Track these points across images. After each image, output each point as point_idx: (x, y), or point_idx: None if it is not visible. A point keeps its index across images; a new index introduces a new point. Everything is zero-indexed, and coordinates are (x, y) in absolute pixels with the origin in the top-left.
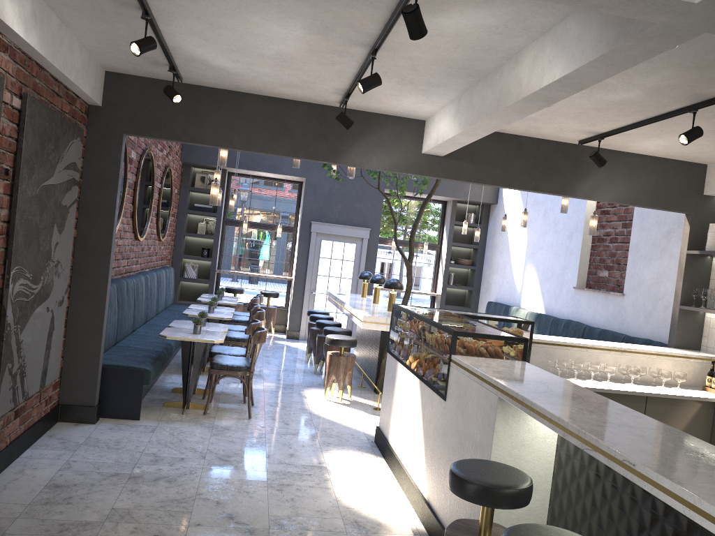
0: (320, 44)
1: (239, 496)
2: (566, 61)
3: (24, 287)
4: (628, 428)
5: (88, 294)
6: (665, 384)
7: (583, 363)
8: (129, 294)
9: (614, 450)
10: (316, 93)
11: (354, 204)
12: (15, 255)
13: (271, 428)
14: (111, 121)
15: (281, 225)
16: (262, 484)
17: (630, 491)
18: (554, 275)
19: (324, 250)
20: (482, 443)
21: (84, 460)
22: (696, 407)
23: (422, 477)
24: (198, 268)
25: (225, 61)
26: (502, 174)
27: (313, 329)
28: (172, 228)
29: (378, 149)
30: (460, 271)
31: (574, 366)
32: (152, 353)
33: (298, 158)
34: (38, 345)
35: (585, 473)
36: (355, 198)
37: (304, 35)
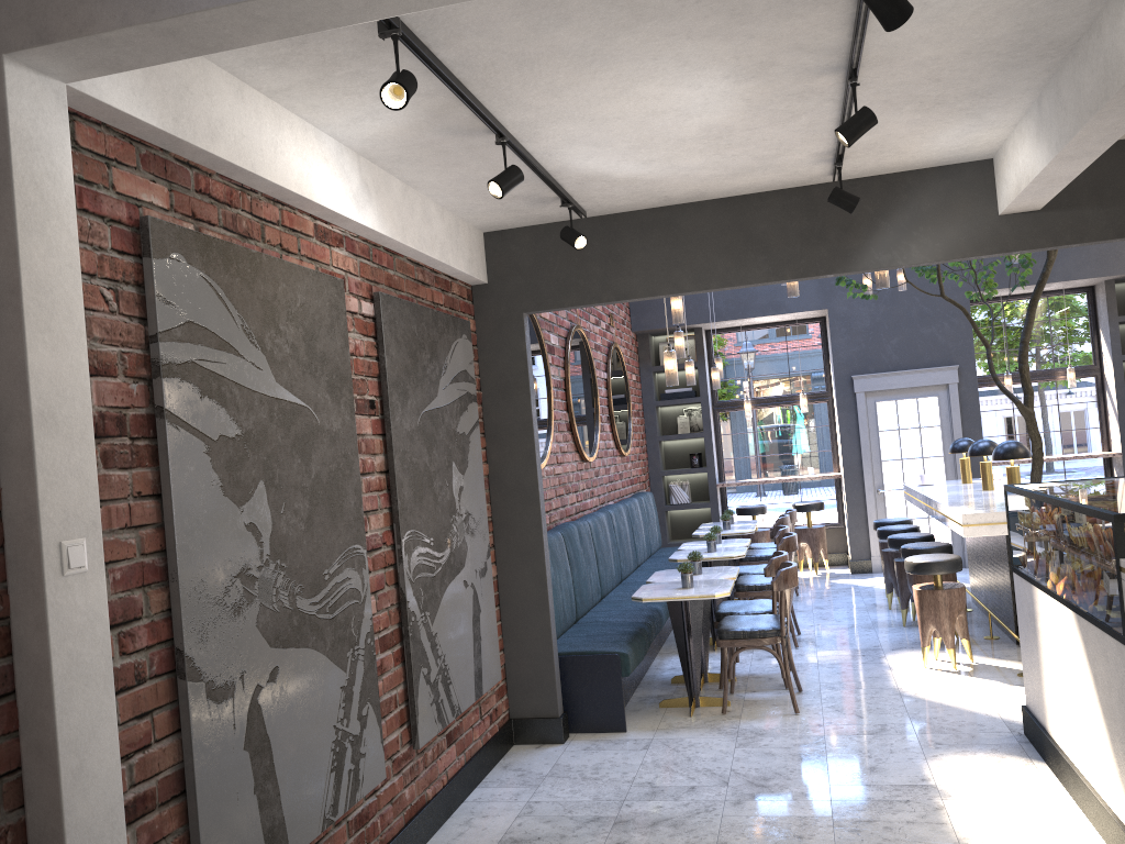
0: (762, 92)
1: None
2: None
3: (425, 558)
4: None
5: (519, 554)
6: None
7: None
8: (585, 544)
9: None
10: (788, 170)
11: (919, 332)
12: (402, 516)
13: (834, 727)
14: (503, 300)
15: (804, 393)
16: (824, 821)
17: None
18: None
19: (883, 417)
20: None
21: (550, 800)
22: None
23: (1117, 792)
24: (690, 486)
25: (633, 166)
26: None
27: (886, 551)
28: (638, 434)
29: (917, 229)
30: None
31: None
32: (629, 627)
33: (784, 281)
34: (460, 636)
35: None
36: (918, 321)
37: (732, 88)
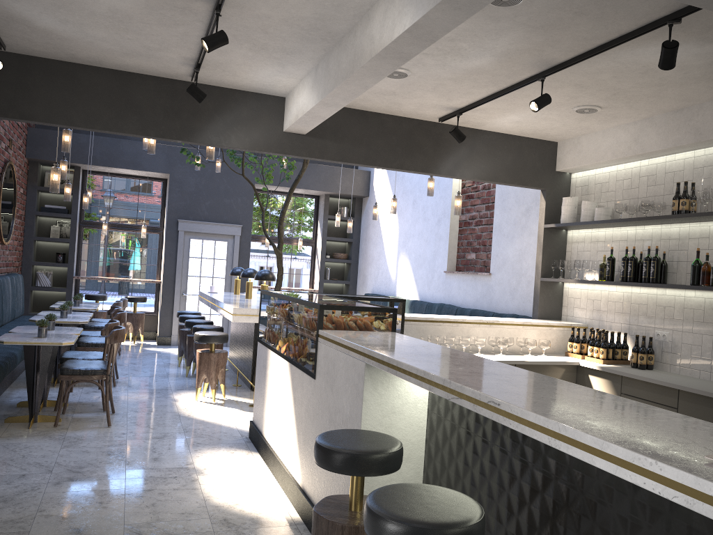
0: None
1: (90, 508)
2: (415, 8)
3: None
4: (493, 375)
5: None
6: (531, 353)
7: (454, 337)
8: None
9: (479, 393)
10: (164, 64)
11: (223, 201)
12: None
13: (134, 434)
14: None
15: (145, 225)
16: (119, 492)
17: (500, 443)
18: (426, 261)
19: (193, 249)
20: (352, 415)
21: None
22: (560, 372)
23: (296, 464)
24: (53, 275)
25: (52, 21)
26: (366, 152)
27: (183, 330)
28: (18, 232)
29: (237, 126)
30: (336, 265)
31: (446, 341)
32: None
33: (149, 137)
34: None
35: (456, 433)
36: (224, 194)
37: None
